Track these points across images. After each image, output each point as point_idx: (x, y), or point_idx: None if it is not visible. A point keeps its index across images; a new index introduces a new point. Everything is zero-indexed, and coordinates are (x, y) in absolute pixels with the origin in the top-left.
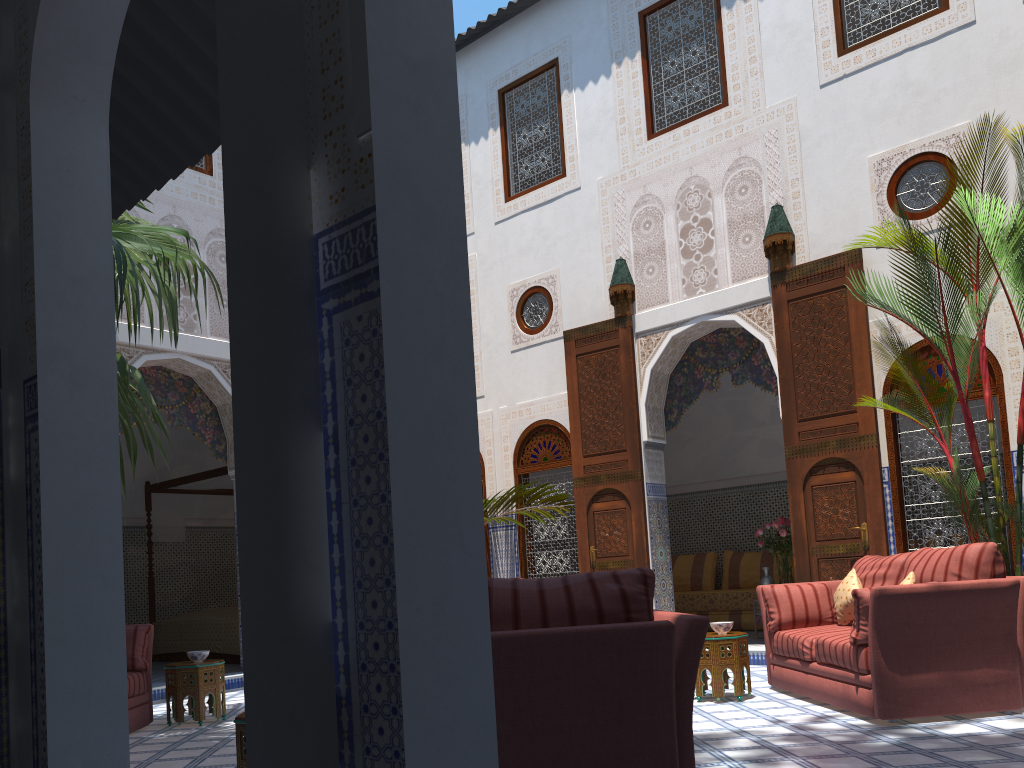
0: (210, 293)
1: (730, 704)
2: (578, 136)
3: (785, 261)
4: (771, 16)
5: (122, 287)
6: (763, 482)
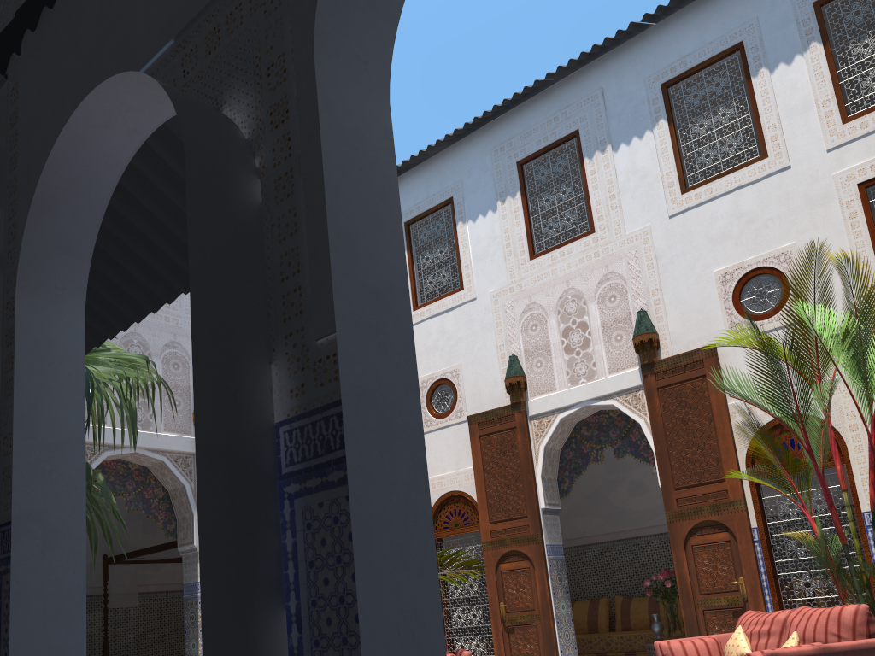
0: (164, 395)
1: None
2: (472, 257)
3: (652, 355)
4: (624, 164)
5: (89, 408)
6: (644, 534)
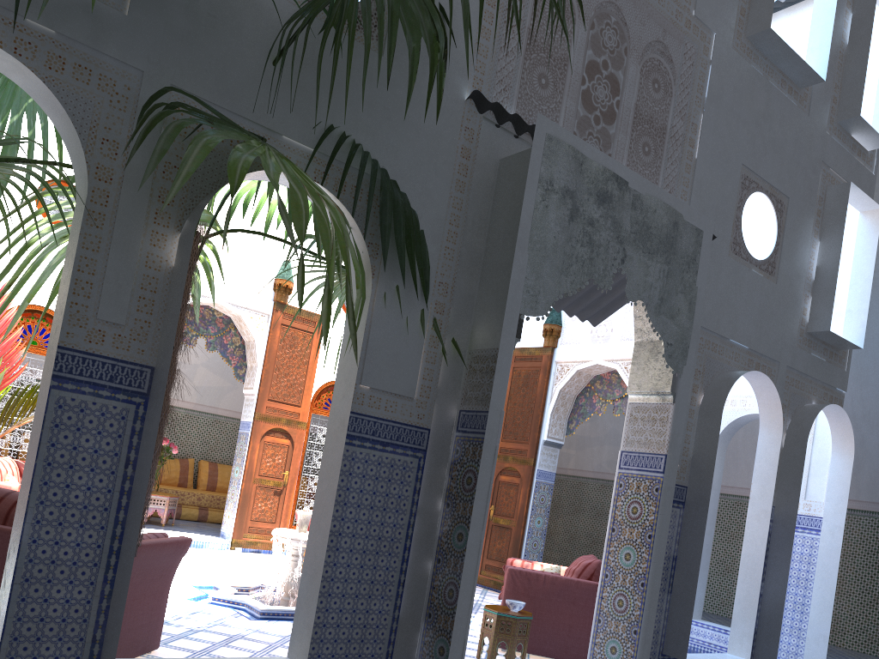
0: None
1: None
2: None
3: (287, 299)
4: None
5: None
6: None
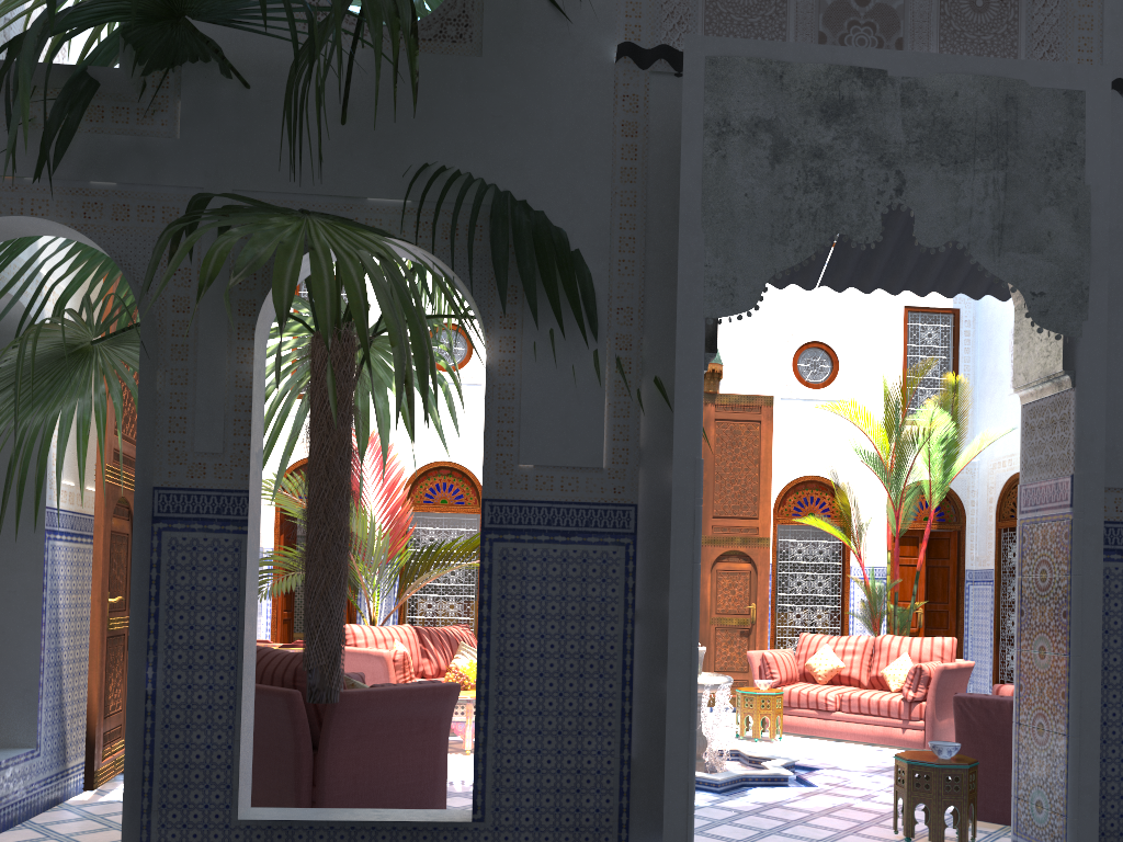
0: None
1: (783, 743)
2: None
3: (717, 387)
4: None
5: None
6: None
